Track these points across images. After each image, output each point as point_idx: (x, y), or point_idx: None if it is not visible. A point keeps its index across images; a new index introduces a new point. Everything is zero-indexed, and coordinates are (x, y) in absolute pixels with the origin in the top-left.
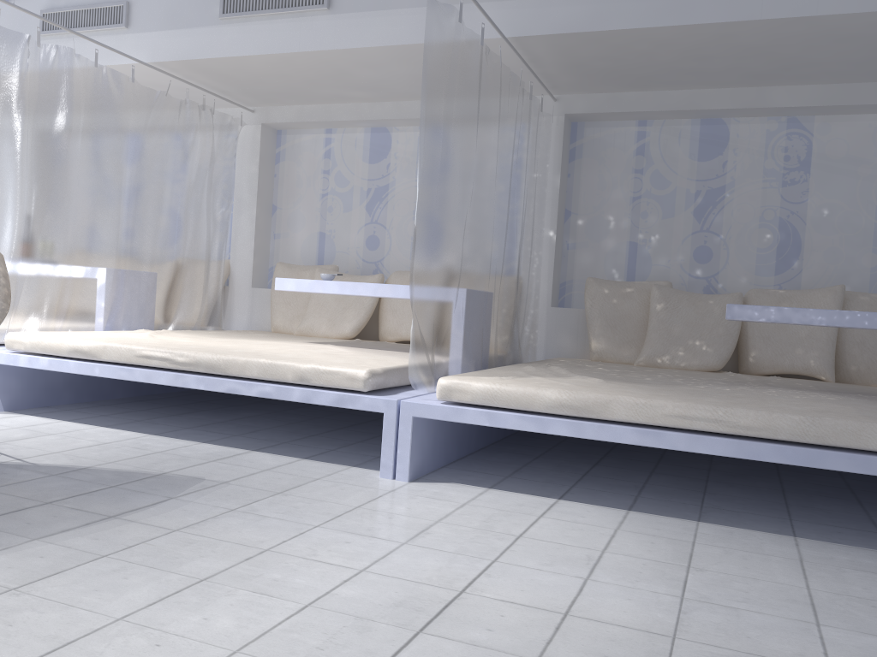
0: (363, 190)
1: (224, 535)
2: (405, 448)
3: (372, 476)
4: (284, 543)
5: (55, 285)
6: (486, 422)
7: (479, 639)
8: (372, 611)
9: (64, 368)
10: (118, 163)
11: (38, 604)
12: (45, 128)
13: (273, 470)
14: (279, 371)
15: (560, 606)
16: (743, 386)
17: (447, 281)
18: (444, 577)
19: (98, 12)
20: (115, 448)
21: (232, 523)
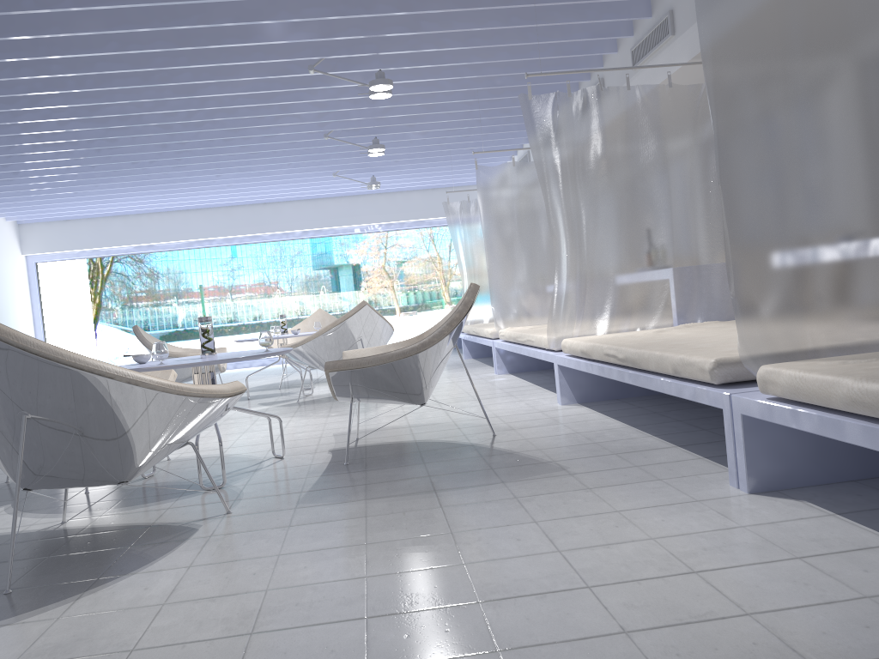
0: None
1: (456, 516)
2: (740, 452)
3: (725, 482)
4: (475, 530)
5: (612, 293)
6: (792, 423)
7: (381, 638)
8: (385, 593)
9: (579, 367)
10: (661, 169)
11: (276, 537)
12: (585, 162)
13: (643, 466)
14: (664, 364)
15: (514, 643)
16: None
17: (828, 234)
18: (503, 586)
19: (656, 31)
20: (571, 437)
21: (487, 508)
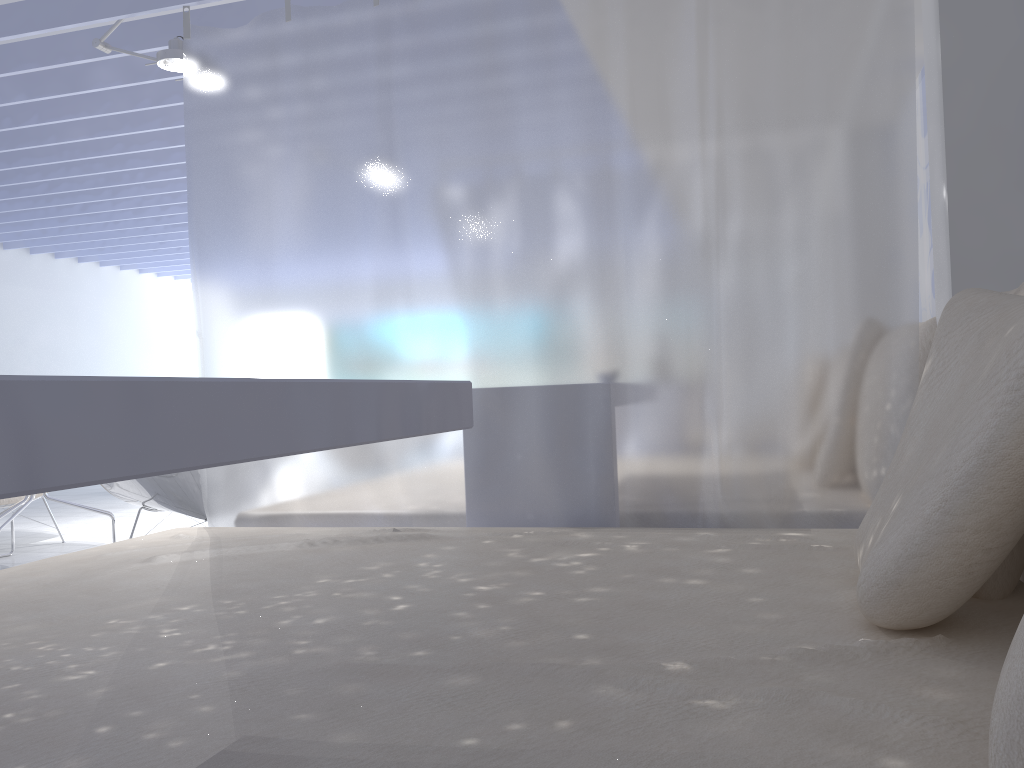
0: (924, 189)
1: None
2: None
3: None
4: None
5: None
6: None
7: None
8: None
9: None
10: None
11: None
12: None
13: None
14: None
15: None
16: (219, 635)
17: None
18: None
19: None
20: None
21: None
